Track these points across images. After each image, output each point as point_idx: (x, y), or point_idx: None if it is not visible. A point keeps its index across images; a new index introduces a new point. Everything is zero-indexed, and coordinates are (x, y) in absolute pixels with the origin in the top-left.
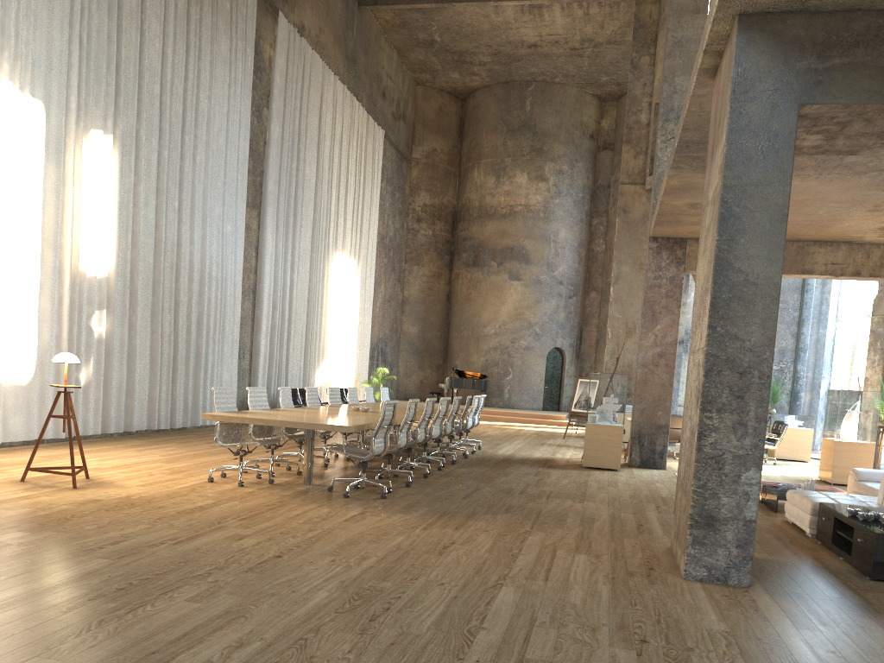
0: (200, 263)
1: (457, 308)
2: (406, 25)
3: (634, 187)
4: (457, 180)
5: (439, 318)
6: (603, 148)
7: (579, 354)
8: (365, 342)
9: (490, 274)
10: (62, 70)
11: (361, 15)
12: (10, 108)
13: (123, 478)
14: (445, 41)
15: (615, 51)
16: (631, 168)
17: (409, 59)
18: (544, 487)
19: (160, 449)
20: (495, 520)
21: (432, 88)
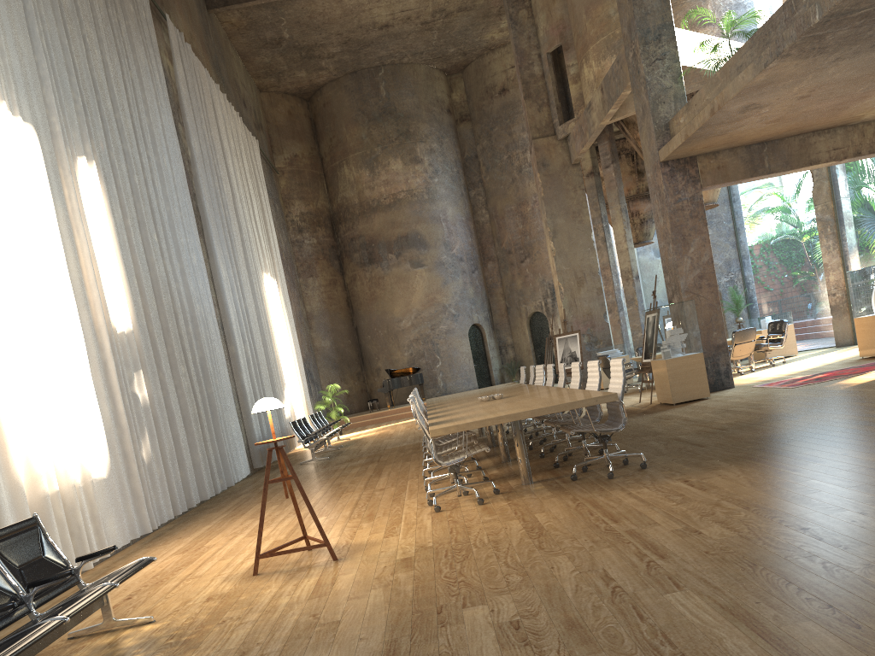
0: (187, 302)
1: (364, 310)
2: (253, 25)
3: (547, 140)
4: (324, 183)
5: (347, 326)
6: (460, 120)
7: (494, 325)
8: (301, 364)
9: (391, 268)
10: (37, 85)
11: (211, 20)
12: (12, 134)
13: (343, 538)
14: (293, 36)
15: (464, 18)
16: (538, 122)
17: (254, 64)
18: (716, 422)
19: (266, 511)
20: (810, 447)
21: (276, 93)
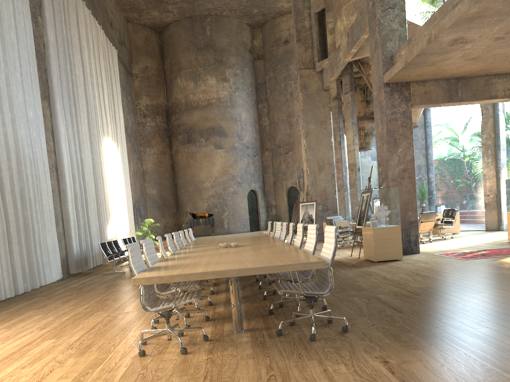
0: (14, 144)
1: (181, 173)
2: None
3: (309, 71)
4: (165, 87)
5: (169, 182)
6: (257, 58)
7: (265, 192)
8: (130, 203)
9: (201, 147)
10: None
11: None
12: None
13: (33, 379)
14: None
15: None
16: (304, 58)
17: (122, 1)
18: (409, 284)
19: (27, 320)
20: (508, 334)
21: (138, 24)
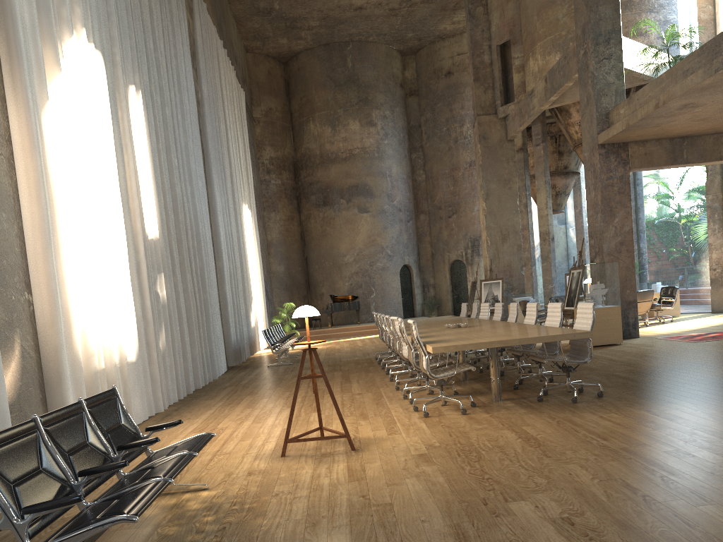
0: (193, 220)
1: (314, 244)
2: None
3: (489, 117)
4: (291, 134)
5: (298, 255)
6: (409, 94)
7: (420, 267)
8: (263, 283)
9: (342, 211)
10: (105, 19)
11: None
12: (88, 57)
13: (349, 432)
14: (282, 8)
15: (425, 9)
16: (483, 102)
17: (245, 28)
18: (641, 364)
19: (259, 402)
20: None
21: (259, 54)
